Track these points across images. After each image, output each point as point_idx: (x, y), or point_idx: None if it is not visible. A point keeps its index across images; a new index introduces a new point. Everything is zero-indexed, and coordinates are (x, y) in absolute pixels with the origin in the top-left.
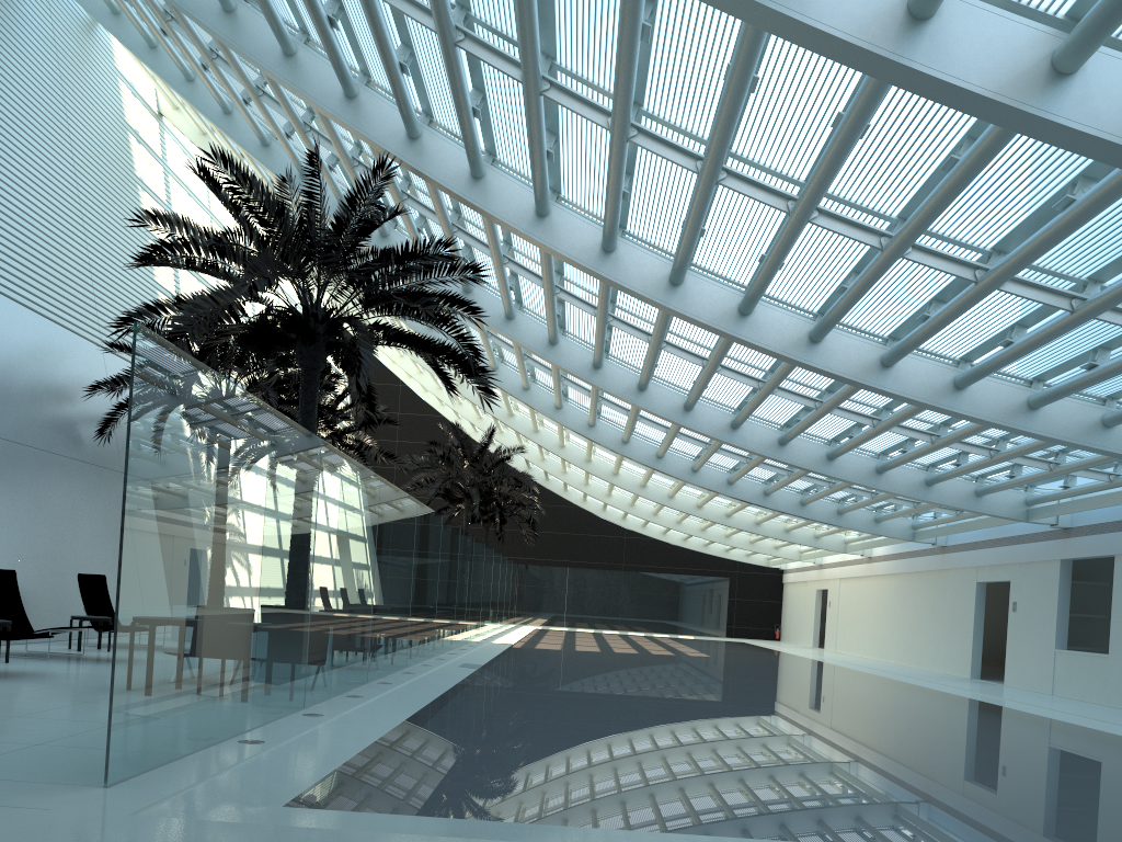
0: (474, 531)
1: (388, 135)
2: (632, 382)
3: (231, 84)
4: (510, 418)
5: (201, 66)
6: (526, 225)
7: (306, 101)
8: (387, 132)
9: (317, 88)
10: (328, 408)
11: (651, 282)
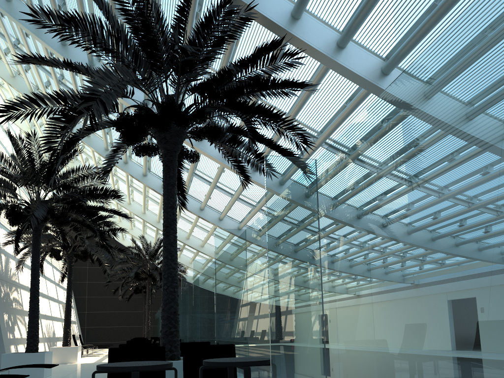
0: (134, 298)
1: None
2: None
3: None
4: None
5: None
6: (332, 53)
7: None
8: None
9: None
10: (112, 211)
11: None
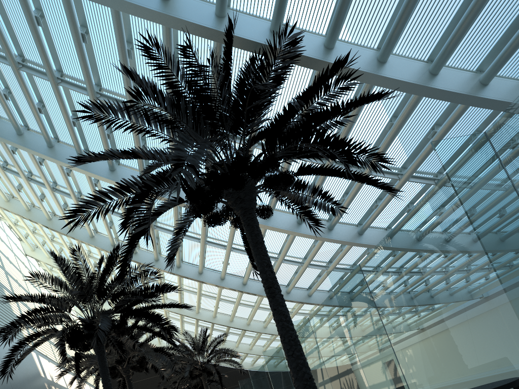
0: None
1: (258, 34)
2: (354, 231)
3: (67, 107)
4: (215, 318)
5: (37, 108)
6: (376, 69)
7: (185, 29)
8: (256, 32)
9: (195, 15)
10: (170, 305)
11: (471, 86)
